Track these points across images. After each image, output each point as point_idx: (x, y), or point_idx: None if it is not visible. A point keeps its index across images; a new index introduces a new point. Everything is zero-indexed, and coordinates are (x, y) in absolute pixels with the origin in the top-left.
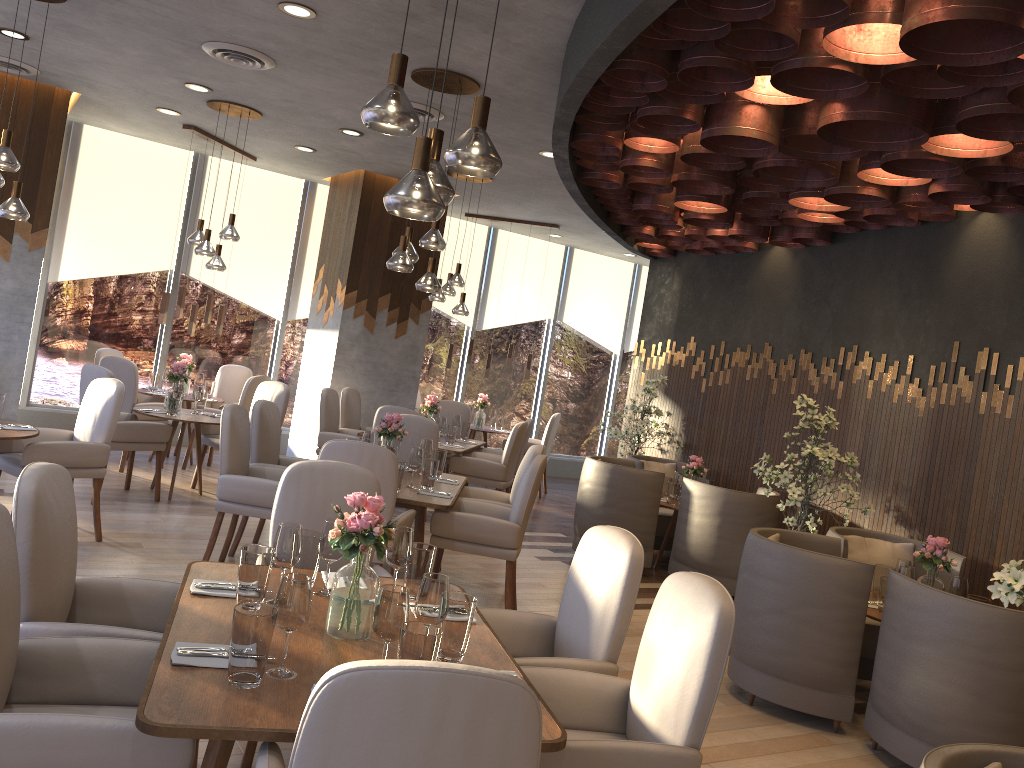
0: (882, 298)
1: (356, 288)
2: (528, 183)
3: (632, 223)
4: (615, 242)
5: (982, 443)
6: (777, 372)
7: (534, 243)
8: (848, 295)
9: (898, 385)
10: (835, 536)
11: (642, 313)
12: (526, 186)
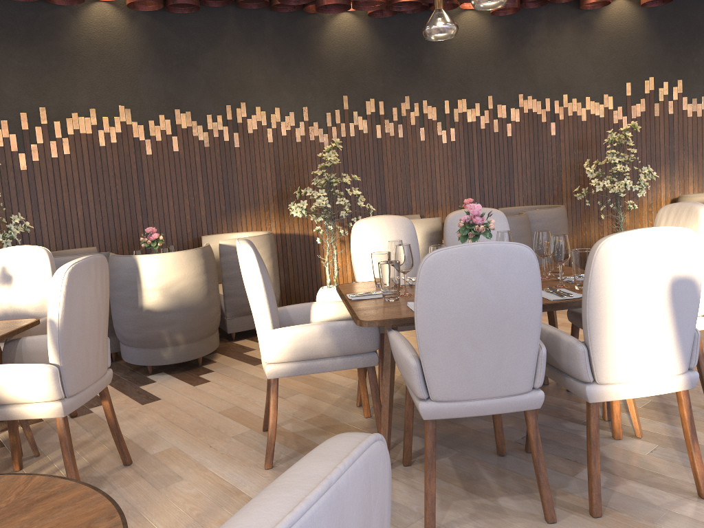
0: (260, 65)
1: None
2: None
3: None
4: None
5: (385, 154)
6: (146, 133)
7: None
8: (219, 61)
9: (299, 129)
10: (430, 219)
11: None
12: None
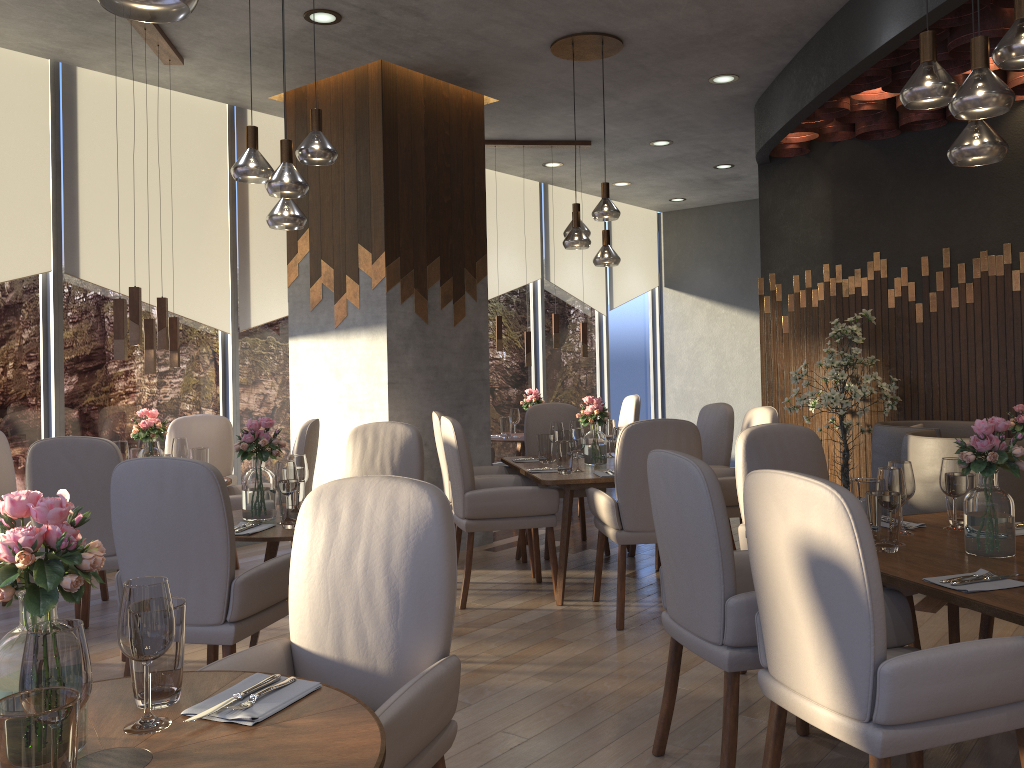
0: None
1: (398, 254)
2: (674, 51)
3: (859, 88)
4: (635, 163)
5: None
6: None
7: (509, 182)
8: None
9: None
10: None
11: (761, 238)
12: (659, 59)
